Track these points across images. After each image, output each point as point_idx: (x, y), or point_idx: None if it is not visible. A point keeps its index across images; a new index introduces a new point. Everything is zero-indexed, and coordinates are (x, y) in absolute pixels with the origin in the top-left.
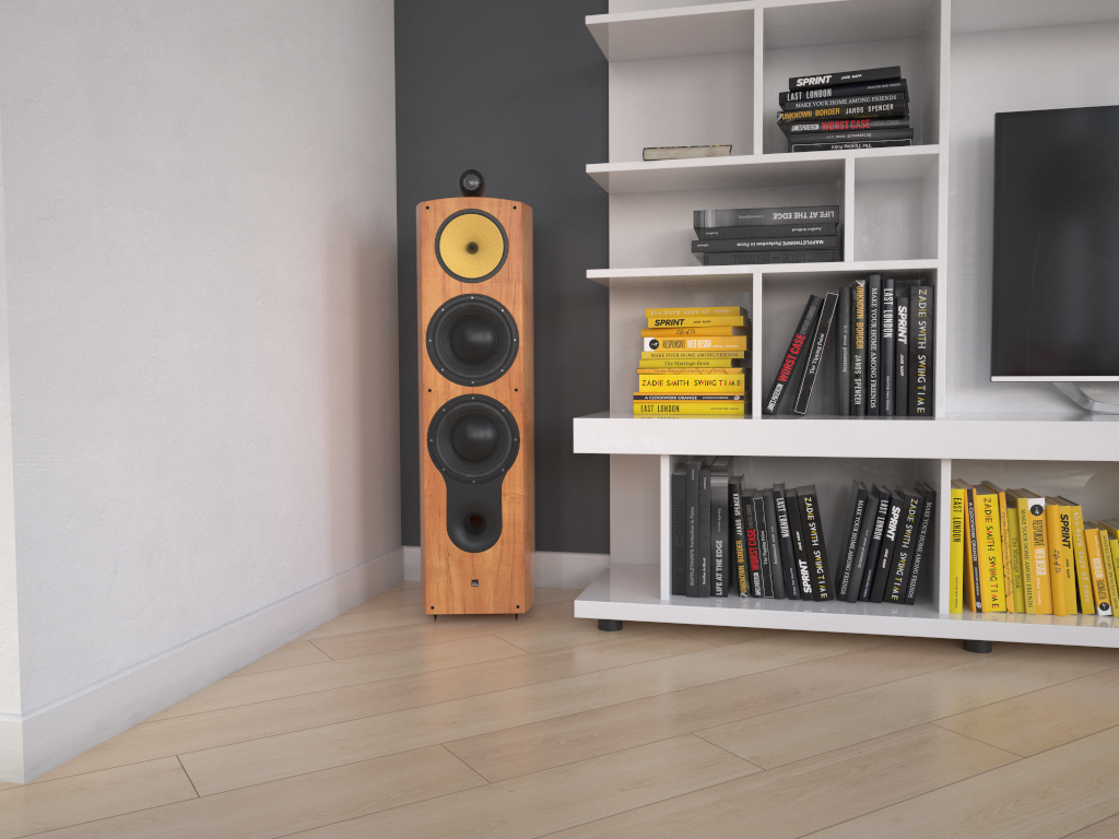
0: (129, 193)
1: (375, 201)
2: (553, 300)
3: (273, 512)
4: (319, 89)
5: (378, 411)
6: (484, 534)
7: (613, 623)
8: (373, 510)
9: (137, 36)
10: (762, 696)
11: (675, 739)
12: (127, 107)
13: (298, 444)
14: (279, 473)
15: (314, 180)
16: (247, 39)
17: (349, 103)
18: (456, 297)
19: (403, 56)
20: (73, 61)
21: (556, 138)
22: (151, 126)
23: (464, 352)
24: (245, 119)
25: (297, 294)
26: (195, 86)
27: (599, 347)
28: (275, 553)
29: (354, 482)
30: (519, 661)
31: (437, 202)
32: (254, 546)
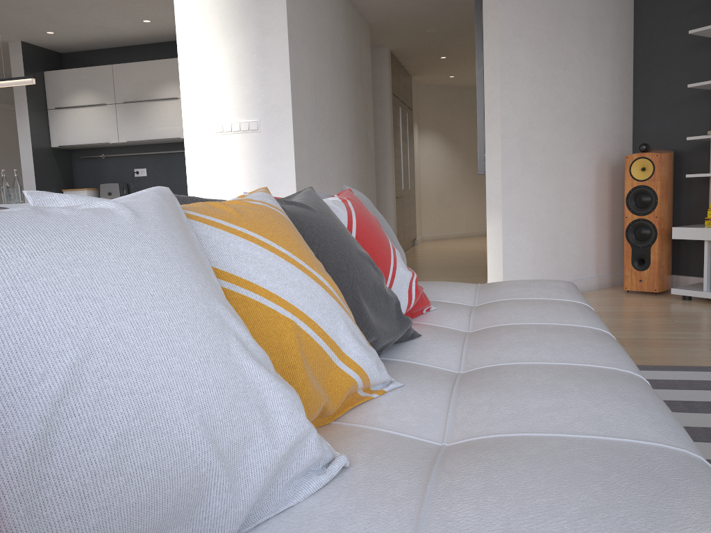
0: (529, 171)
1: (620, 149)
2: (688, 181)
3: (572, 254)
4: (594, 120)
5: (620, 222)
6: (644, 265)
7: (686, 297)
8: (616, 257)
9: (532, 131)
10: (707, 315)
11: (662, 318)
12: (529, 150)
13: (583, 234)
14: (575, 242)
15: (591, 150)
16: (566, 117)
17: (608, 119)
18: (635, 186)
19: (635, 93)
20: (516, 144)
21: (691, 119)
22: (535, 153)
23: (639, 204)
24: (565, 140)
25: (583, 188)
26: (548, 137)
27: (706, 199)
28: (573, 266)
29: (607, 247)
30: (641, 302)
31: (630, 155)
32: (565, 263)
